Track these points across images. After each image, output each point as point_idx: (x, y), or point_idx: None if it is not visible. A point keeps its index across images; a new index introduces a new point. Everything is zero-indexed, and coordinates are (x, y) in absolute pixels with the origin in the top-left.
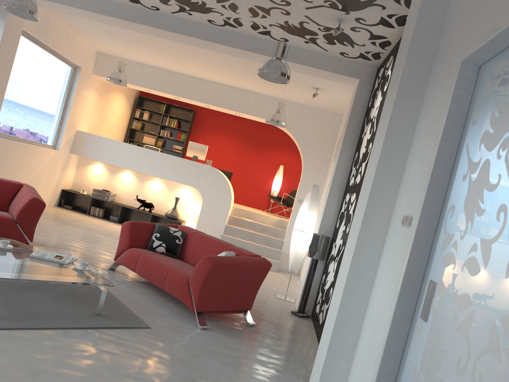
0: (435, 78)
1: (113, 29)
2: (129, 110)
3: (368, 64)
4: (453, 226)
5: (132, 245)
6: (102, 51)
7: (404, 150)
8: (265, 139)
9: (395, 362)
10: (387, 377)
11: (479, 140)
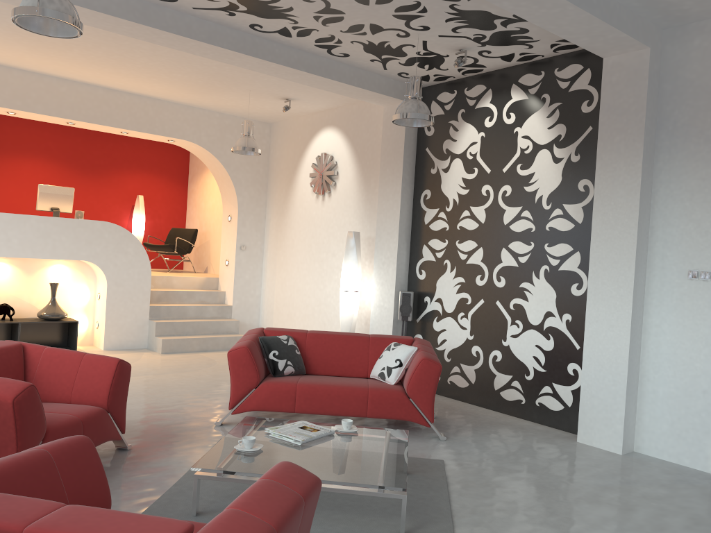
0: (677, 147)
1: None
2: None
3: None
4: None
5: (260, 378)
6: None
7: (648, 210)
8: (102, 157)
9: None
10: None
11: None
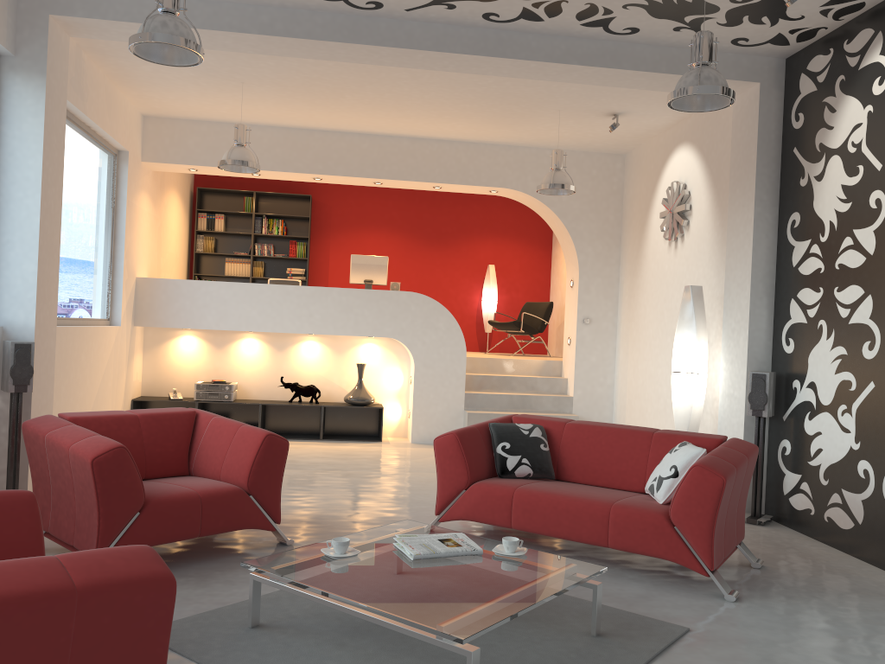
0: None
1: (225, 62)
2: (187, 218)
3: (772, 54)
4: None
5: (473, 477)
6: (156, 112)
7: None
8: (448, 223)
9: None
10: None
11: None
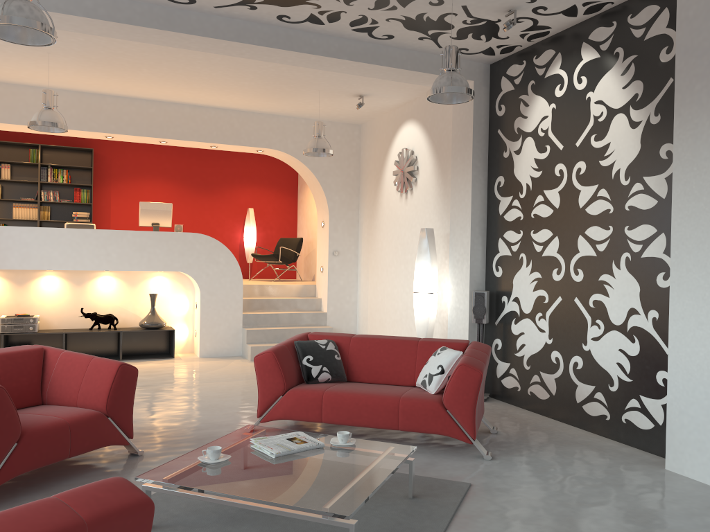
0: None
1: None
2: None
3: (482, 60)
4: None
5: (288, 385)
6: None
7: None
8: (214, 174)
9: None
10: None
11: None
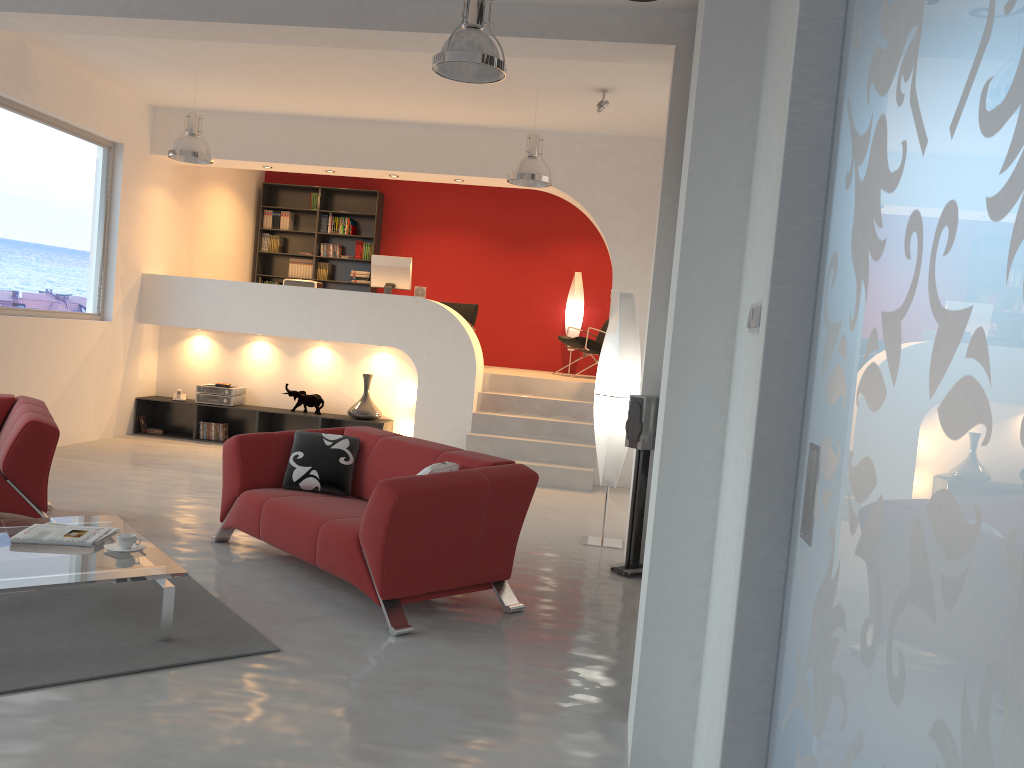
0: None
1: (157, 47)
2: (251, 216)
3: (688, 9)
4: (838, 303)
5: (249, 484)
6: (160, 103)
7: (743, 161)
8: (534, 223)
9: (767, 648)
10: (754, 685)
11: (867, 77)
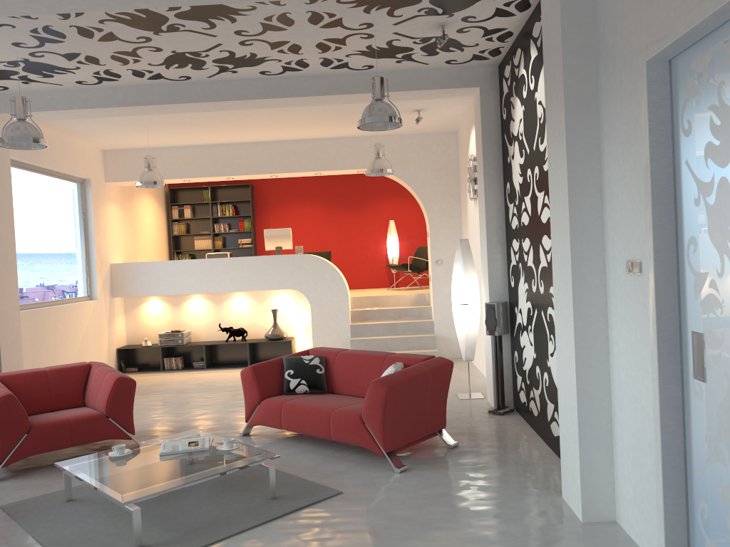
0: (609, 82)
1: (125, 117)
2: (163, 211)
3: (484, 65)
4: (702, 262)
5: (264, 395)
6: (109, 147)
7: (596, 179)
8: (357, 192)
9: (678, 437)
10: (674, 457)
11: (703, 154)
